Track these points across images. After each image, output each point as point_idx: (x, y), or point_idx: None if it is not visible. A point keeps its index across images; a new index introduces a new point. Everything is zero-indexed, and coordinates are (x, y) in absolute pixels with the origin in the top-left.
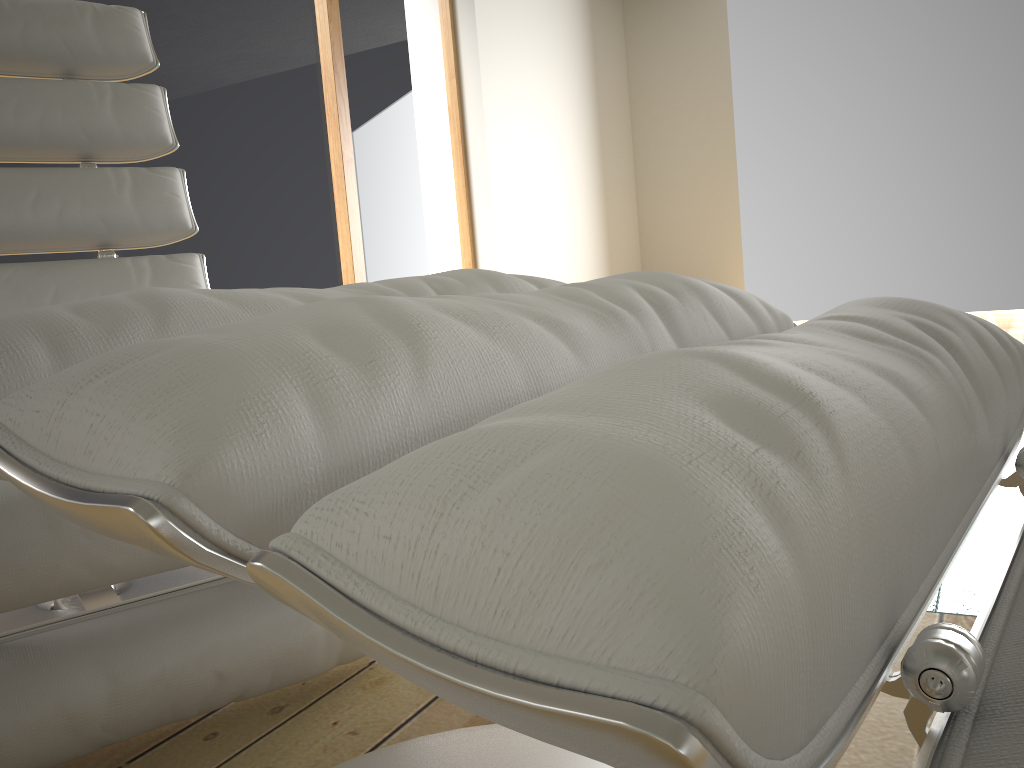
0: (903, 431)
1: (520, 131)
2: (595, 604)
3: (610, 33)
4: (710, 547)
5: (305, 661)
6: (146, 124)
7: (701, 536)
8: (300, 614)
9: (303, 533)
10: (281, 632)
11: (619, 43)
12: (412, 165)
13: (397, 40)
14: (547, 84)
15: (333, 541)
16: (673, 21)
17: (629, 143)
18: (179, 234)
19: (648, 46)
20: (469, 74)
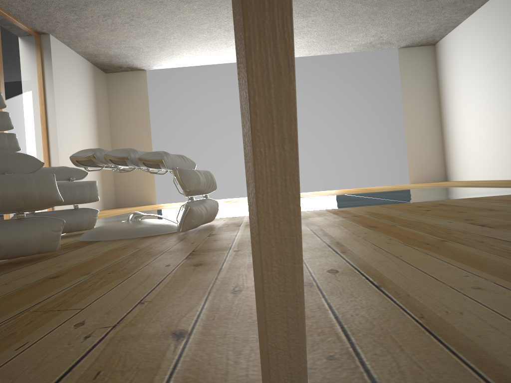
0: (174, 158)
1: (69, 126)
2: (157, 156)
3: (102, 91)
4: (162, 155)
5: (82, 224)
6: (8, 122)
7: (162, 154)
8: (82, 216)
9: (140, 156)
10: (79, 218)
11: (105, 95)
12: (28, 136)
13: (23, 89)
14: (79, 109)
15: (142, 156)
16: (127, 89)
17: (109, 134)
18: (16, 150)
19: (117, 97)
20: (50, 104)
